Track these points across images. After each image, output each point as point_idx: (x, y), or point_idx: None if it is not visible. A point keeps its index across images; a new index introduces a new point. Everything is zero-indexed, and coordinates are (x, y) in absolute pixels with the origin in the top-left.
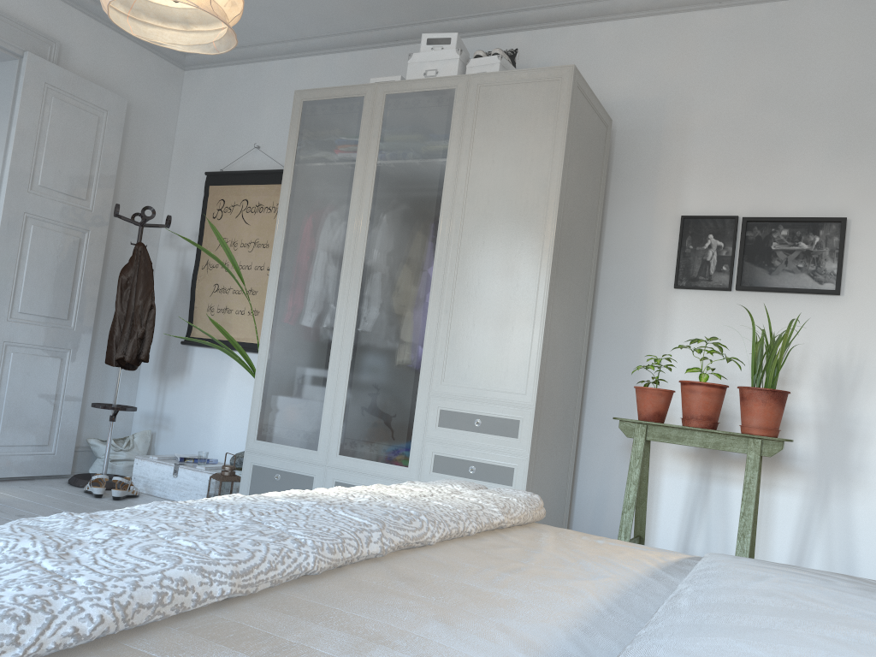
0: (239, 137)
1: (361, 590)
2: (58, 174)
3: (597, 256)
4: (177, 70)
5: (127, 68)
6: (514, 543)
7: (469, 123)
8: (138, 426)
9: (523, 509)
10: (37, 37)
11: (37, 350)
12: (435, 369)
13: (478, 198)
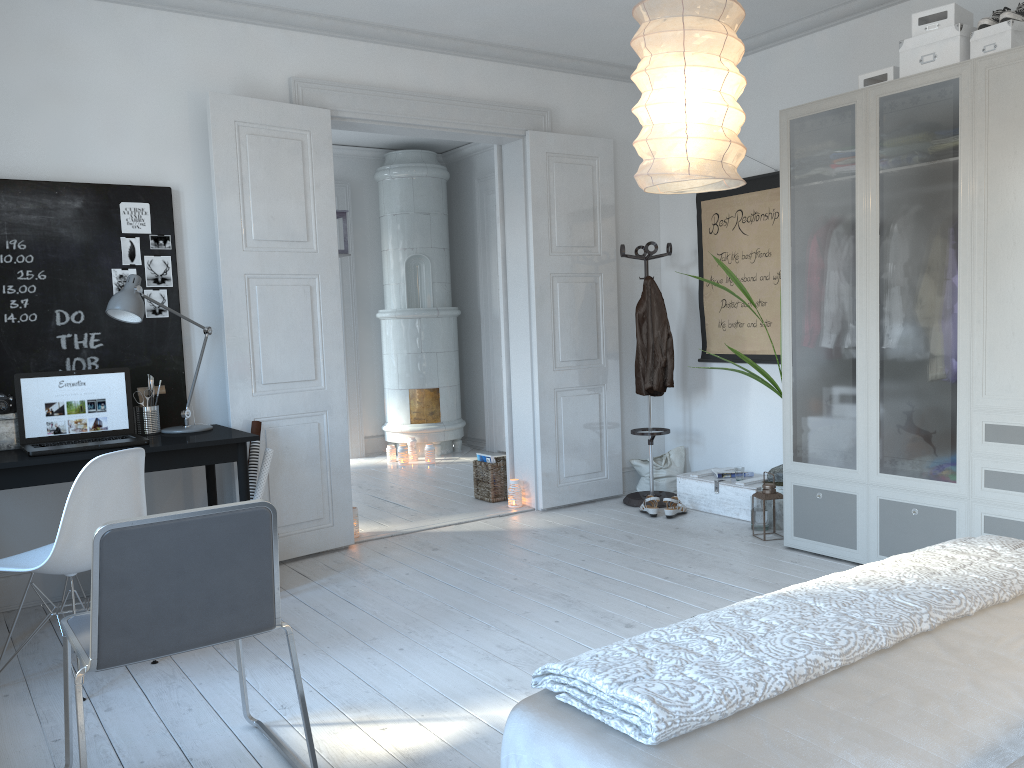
0: None
1: (919, 659)
2: (569, 230)
3: None
4: None
5: (606, 107)
6: None
7: (980, 114)
8: (670, 442)
9: None
10: (532, 113)
11: (579, 390)
12: (973, 383)
13: (1001, 196)
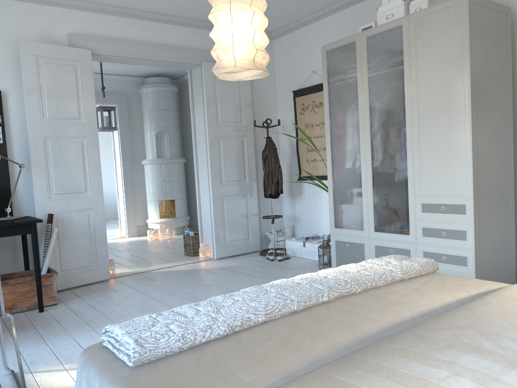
0: (305, 68)
1: (312, 316)
2: (226, 113)
3: (515, 93)
4: (269, 41)
5: None
6: (402, 288)
7: (412, 43)
8: (286, 223)
9: (419, 269)
10: (205, 53)
11: (234, 196)
12: (415, 182)
13: (424, 84)
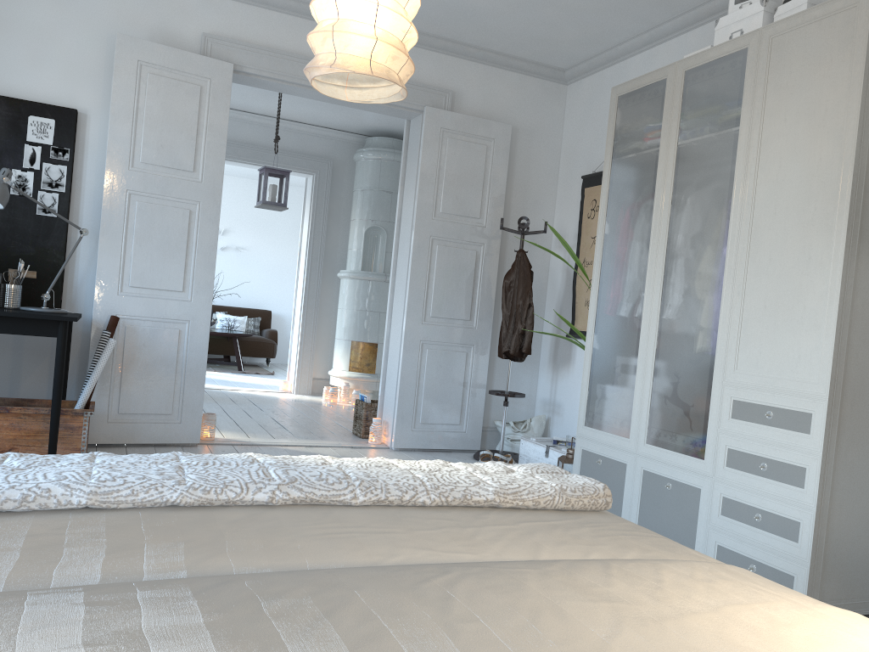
0: None
1: (192, 519)
2: (455, 200)
3: None
4: (560, 87)
5: (512, 97)
6: (469, 518)
7: (760, 82)
8: (538, 411)
9: (548, 494)
10: (433, 92)
11: (446, 346)
12: (728, 357)
13: (770, 164)
